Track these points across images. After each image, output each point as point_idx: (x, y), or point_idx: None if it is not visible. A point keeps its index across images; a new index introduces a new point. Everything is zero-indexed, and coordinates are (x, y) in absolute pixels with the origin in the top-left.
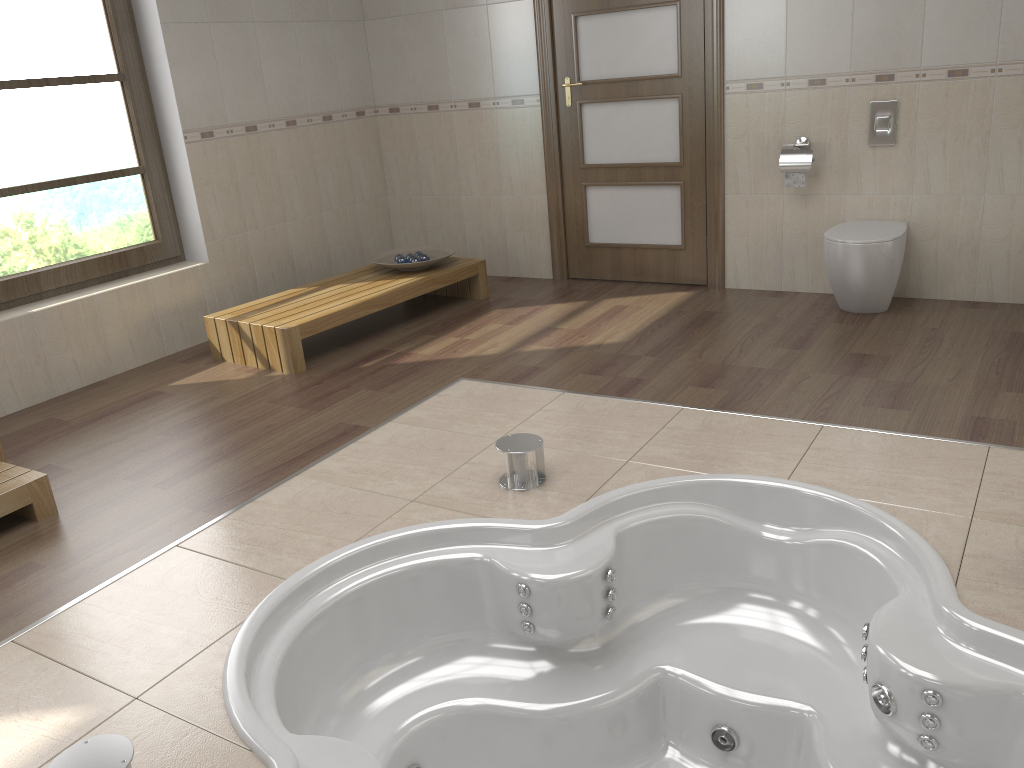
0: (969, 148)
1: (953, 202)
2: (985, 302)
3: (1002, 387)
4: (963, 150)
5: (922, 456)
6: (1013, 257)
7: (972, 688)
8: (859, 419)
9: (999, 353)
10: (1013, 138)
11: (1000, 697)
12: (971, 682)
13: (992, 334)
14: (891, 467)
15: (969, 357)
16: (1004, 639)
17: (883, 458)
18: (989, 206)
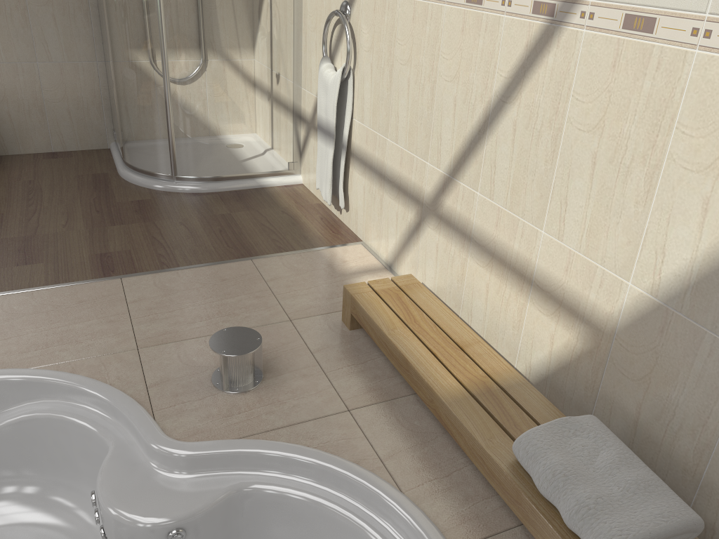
0: (13, 21)
1: (12, 69)
2: (61, 152)
3: (107, 223)
4: (8, 23)
5: (73, 303)
6: (73, 113)
7: (206, 509)
8: (1, 283)
9: (92, 194)
10: (48, 14)
11: (226, 503)
12: (203, 504)
13: (79, 178)
14: (51, 323)
15: (71, 201)
16: (214, 454)
17: (40, 316)
18: (44, 72)
